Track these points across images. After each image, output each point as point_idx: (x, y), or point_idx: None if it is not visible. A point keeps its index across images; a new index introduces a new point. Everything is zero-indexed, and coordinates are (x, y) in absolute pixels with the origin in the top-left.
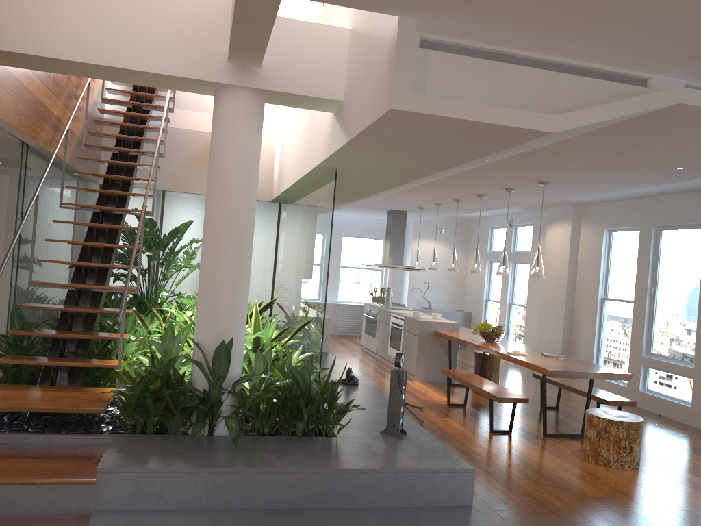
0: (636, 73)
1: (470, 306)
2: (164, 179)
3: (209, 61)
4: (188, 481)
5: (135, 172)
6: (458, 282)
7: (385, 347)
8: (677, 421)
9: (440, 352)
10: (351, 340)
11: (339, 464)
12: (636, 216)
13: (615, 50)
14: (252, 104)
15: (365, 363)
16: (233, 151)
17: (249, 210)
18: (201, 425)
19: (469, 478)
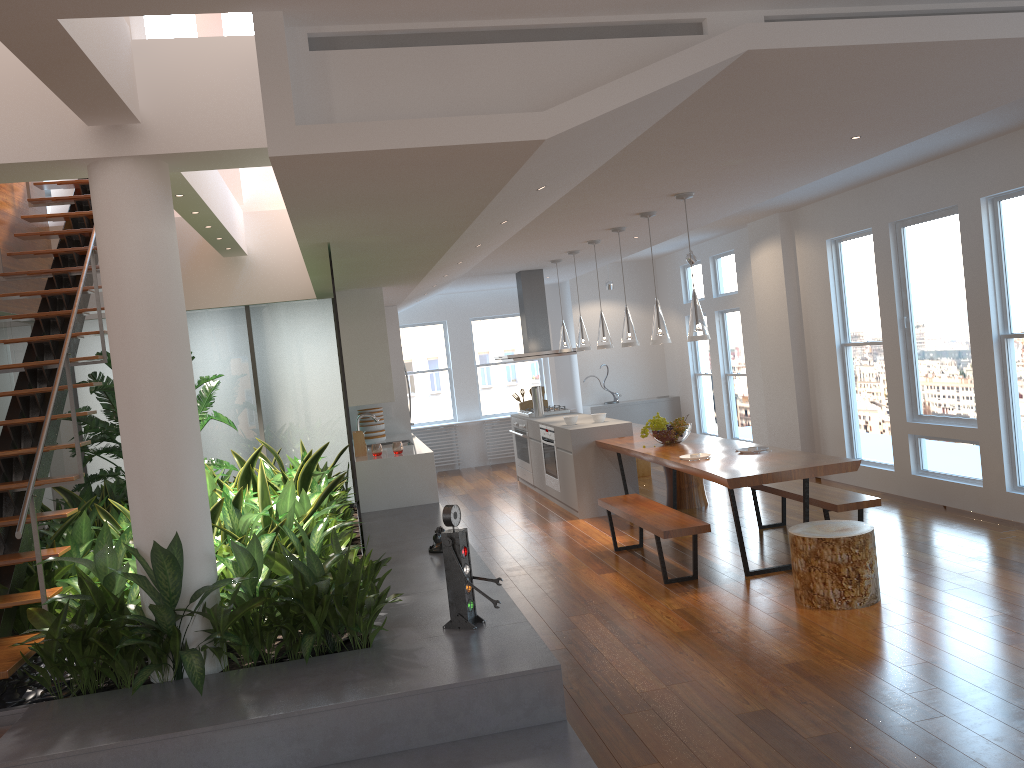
0: (678, 16)
1: (676, 387)
2: None
3: (59, 129)
4: (115, 761)
5: (83, 301)
6: (652, 356)
7: (542, 475)
8: (968, 511)
9: (610, 470)
10: (508, 469)
11: (349, 695)
12: (865, 213)
13: None
14: (142, 180)
15: (515, 504)
16: (126, 257)
17: (172, 339)
18: (151, 670)
19: (553, 680)
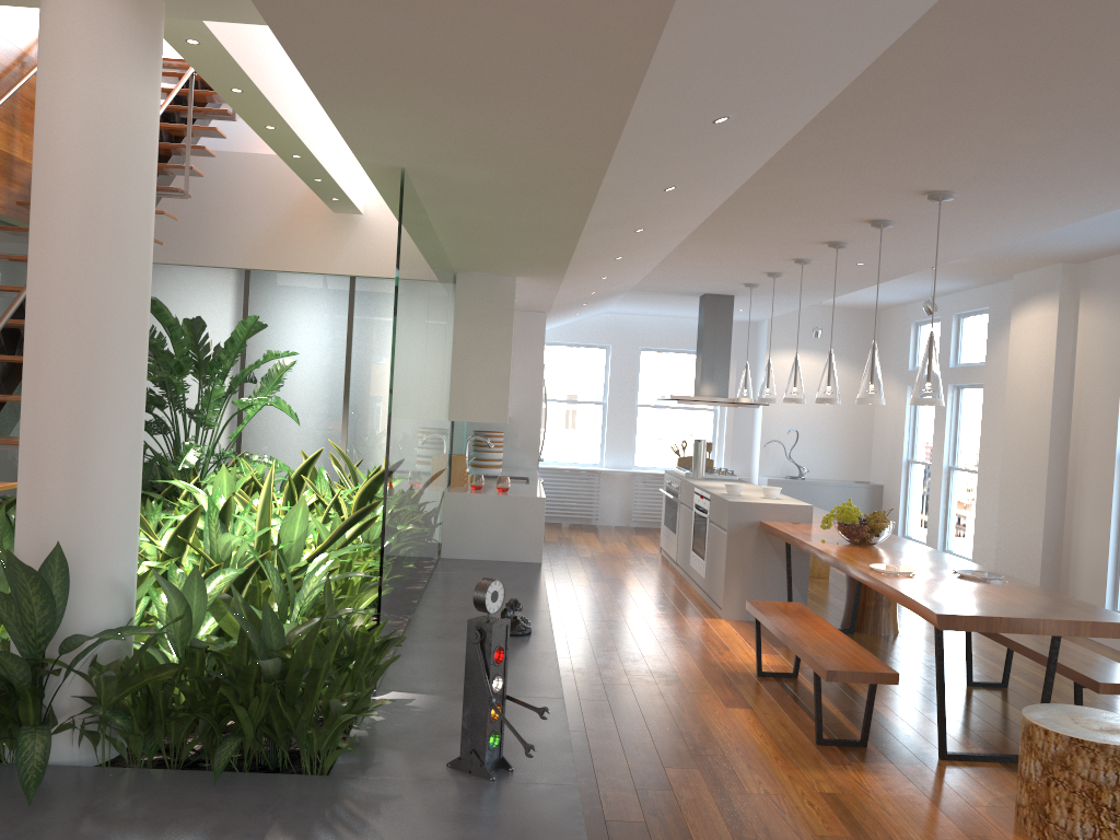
0: None
1: (881, 473)
2: (245, 249)
3: None
4: None
5: None
6: (857, 429)
7: (687, 552)
8: None
9: (773, 563)
10: (653, 537)
11: None
12: None
13: None
14: (108, 7)
15: (647, 582)
16: (64, 118)
17: (115, 253)
18: None
19: None
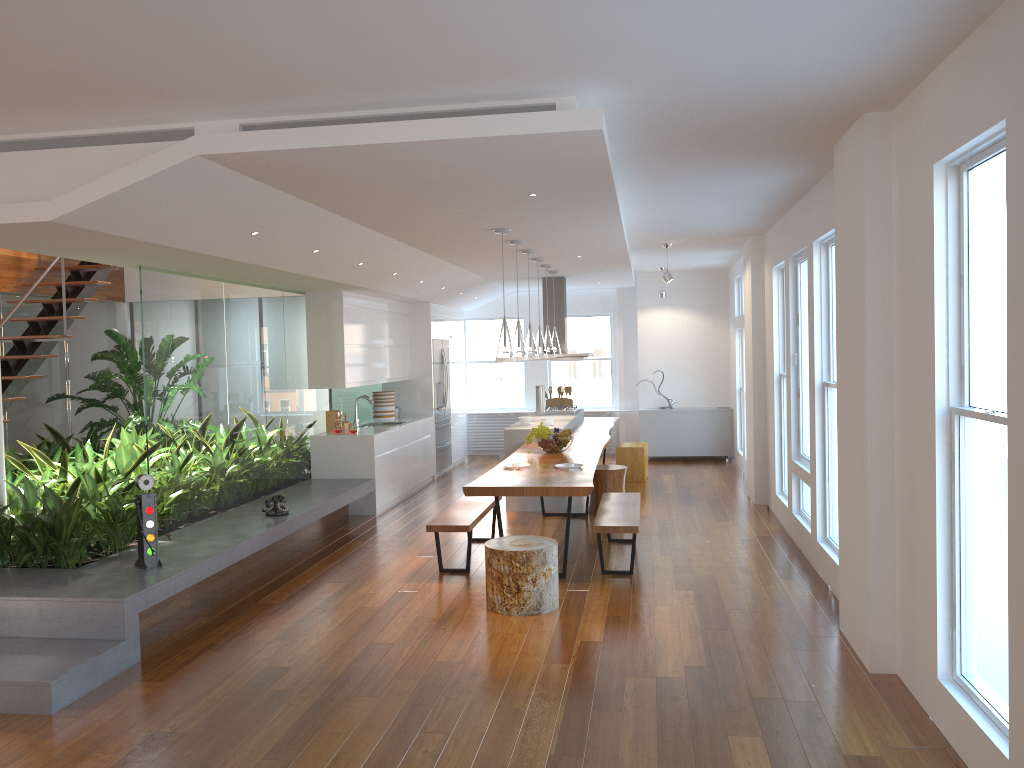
0: (173, 126)
1: (732, 400)
2: None
3: None
4: None
5: (87, 291)
6: (717, 365)
7: None
8: (804, 556)
9: None
10: None
11: None
12: (783, 245)
13: (86, 116)
14: None
15: None
16: None
17: None
18: None
19: (119, 609)
